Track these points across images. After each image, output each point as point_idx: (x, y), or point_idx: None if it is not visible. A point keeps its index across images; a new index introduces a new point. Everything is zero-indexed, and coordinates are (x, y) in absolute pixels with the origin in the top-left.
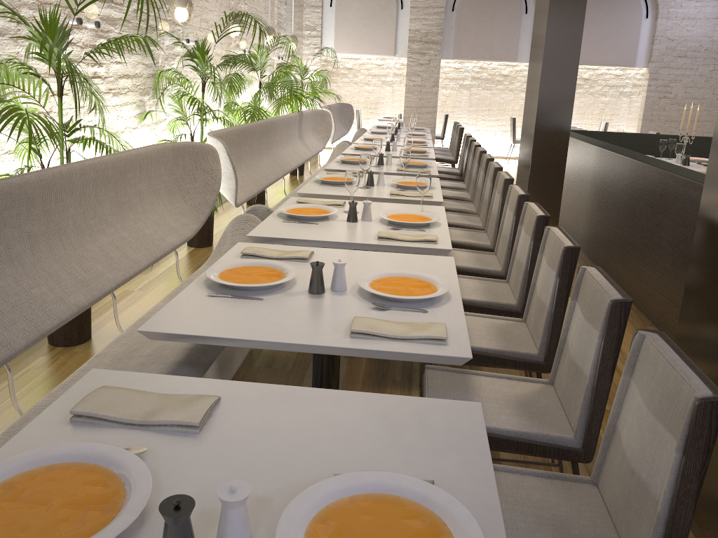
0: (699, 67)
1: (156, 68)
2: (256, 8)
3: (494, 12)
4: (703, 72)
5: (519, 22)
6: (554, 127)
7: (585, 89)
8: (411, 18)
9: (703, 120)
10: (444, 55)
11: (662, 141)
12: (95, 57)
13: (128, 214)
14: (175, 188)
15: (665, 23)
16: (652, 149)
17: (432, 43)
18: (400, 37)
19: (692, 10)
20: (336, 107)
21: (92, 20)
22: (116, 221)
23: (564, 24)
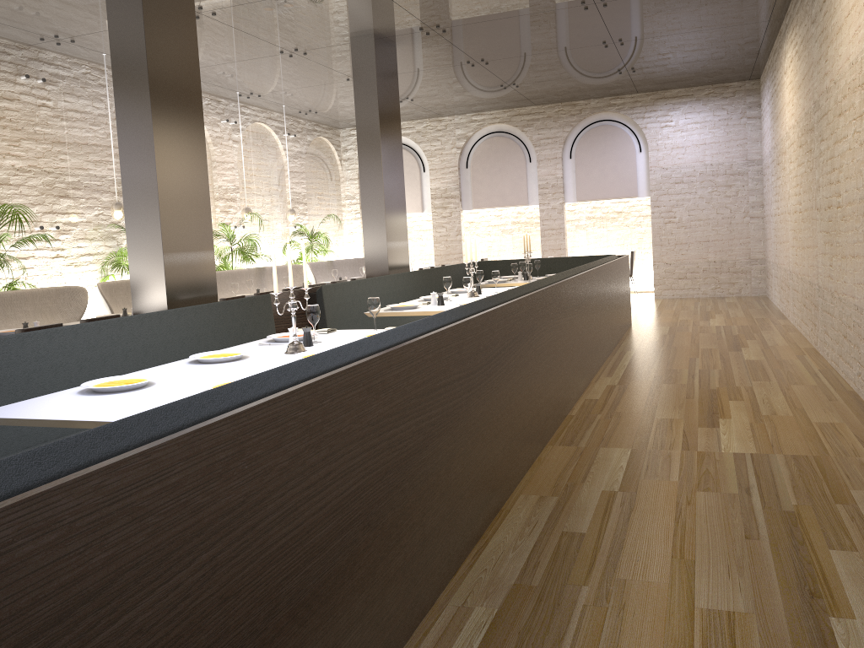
0: (697, 190)
1: (118, 247)
2: (252, 193)
3: (502, 165)
4: (703, 194)
5: (524, 170)
6: (377, 260)
7: (619, 221)
8: (431, 179)
9: (713, 239)
10: (464, 207)
11: (519, 262)
12: (55, 245)
13: (13, 320)
14: (57, 310)
15: (656, 154)
16: (547, 270)
17: (451, 198)
18: (425, 196)
19: (679, 140)
20: (349, 261)
21: (53, 226)
22: (1, 322)
23: (371, 188)
